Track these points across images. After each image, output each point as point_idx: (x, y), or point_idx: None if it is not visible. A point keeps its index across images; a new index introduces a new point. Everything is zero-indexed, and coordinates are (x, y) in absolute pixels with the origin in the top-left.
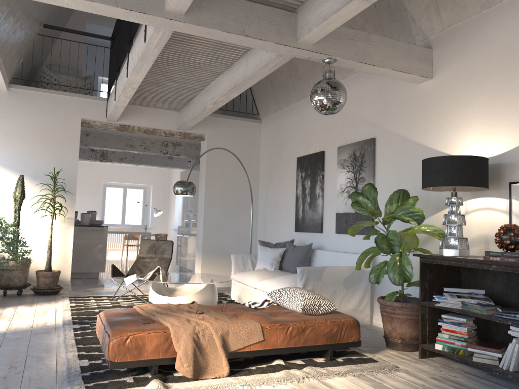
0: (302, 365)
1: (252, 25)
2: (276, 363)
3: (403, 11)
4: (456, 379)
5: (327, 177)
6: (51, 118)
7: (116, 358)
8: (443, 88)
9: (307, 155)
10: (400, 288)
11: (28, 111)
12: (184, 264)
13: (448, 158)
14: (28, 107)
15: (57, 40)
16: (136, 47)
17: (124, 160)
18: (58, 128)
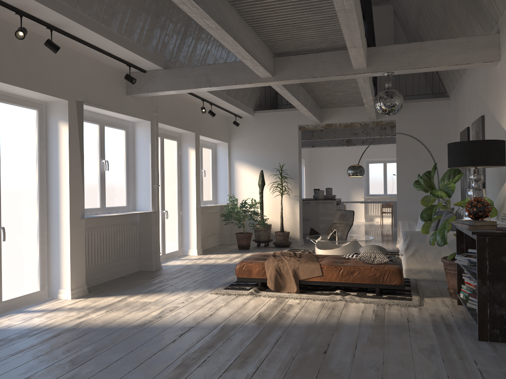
0: (347, 294)
1: (318, 69)
2: (336, 292)
3: (479, 1)
4: (449, 317)
5: None
6: (279, 129)
7: (239, 275)
8: (503, 70)
9: (462, 131)
10: None
11: (265, 127)
12: None
13: (453, 144)
14: (265, 124)
15: None
16: None
17: (365, 142)
18: (283, 135)
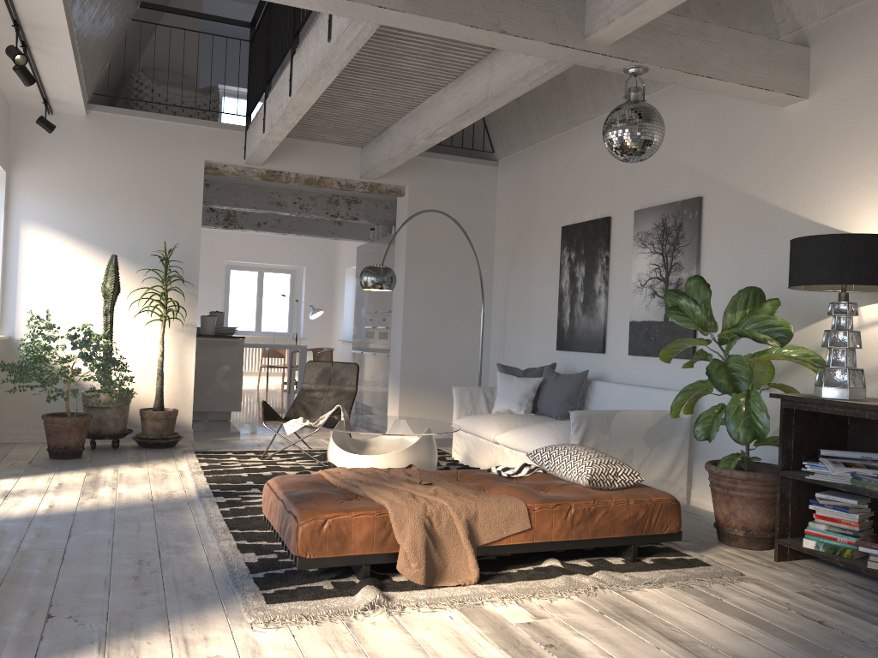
0: (591, 569)
1: (511, 14)
2: (549, 565)
3: None
4: (839, 596)
5: (614, 260)
6: (157, 161)
7: (309, 552)
8: (826, 116)
9: (580, 224)
10: (740, 448)
11: (120, 149)
12: (365, 399)
13: (837, 238)
14: (119, 142)
15: (157, 27)
16: (308, 47)
17: (263, 226)
18: (167, 178)
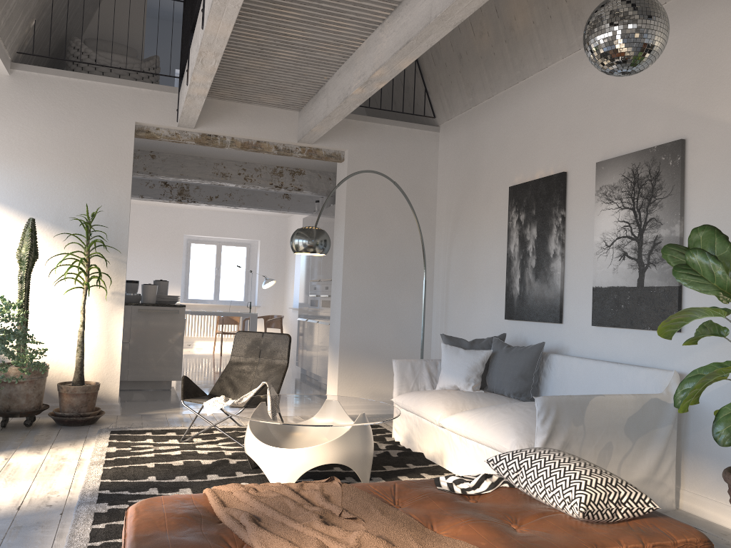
0: None
1: None
2: None
3: None
4: None
5: (572, 220)
6: (85, 122)
7: None
8: None
9: (530, 182)
10: None
11: (45, 110)
12: (309, 366)
13: None
14: (44, 102)
15: (102, 0)
16: None
17: (215, 200)
18: (95, 140)
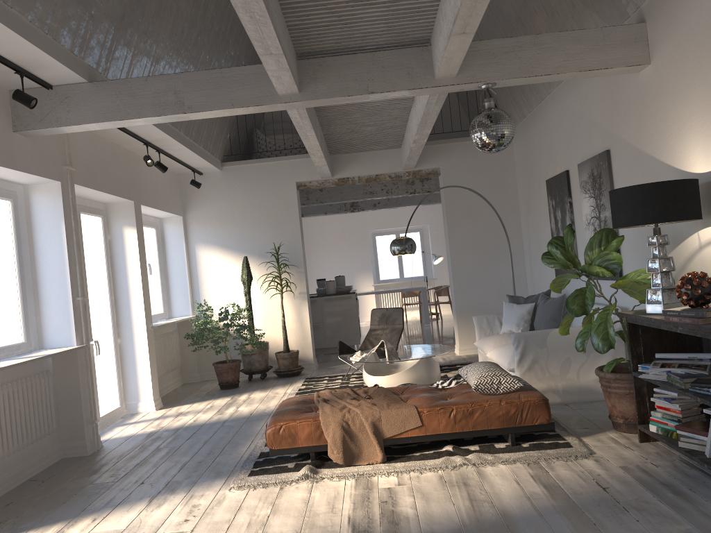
0: (469, 452)
1: (376, 79)
2: (445, 449)
3: None
4: (654, 469)
5: (574, 204)
6: (266, 189)
7: (273, 445)
8: (661, 77)
9: (553, 177)
10: None
11: (243, 187)
12: None
13: (627, 190)
14: (242, 182)
15: None
16: None
17: (378, 205)
18: (274, 199)
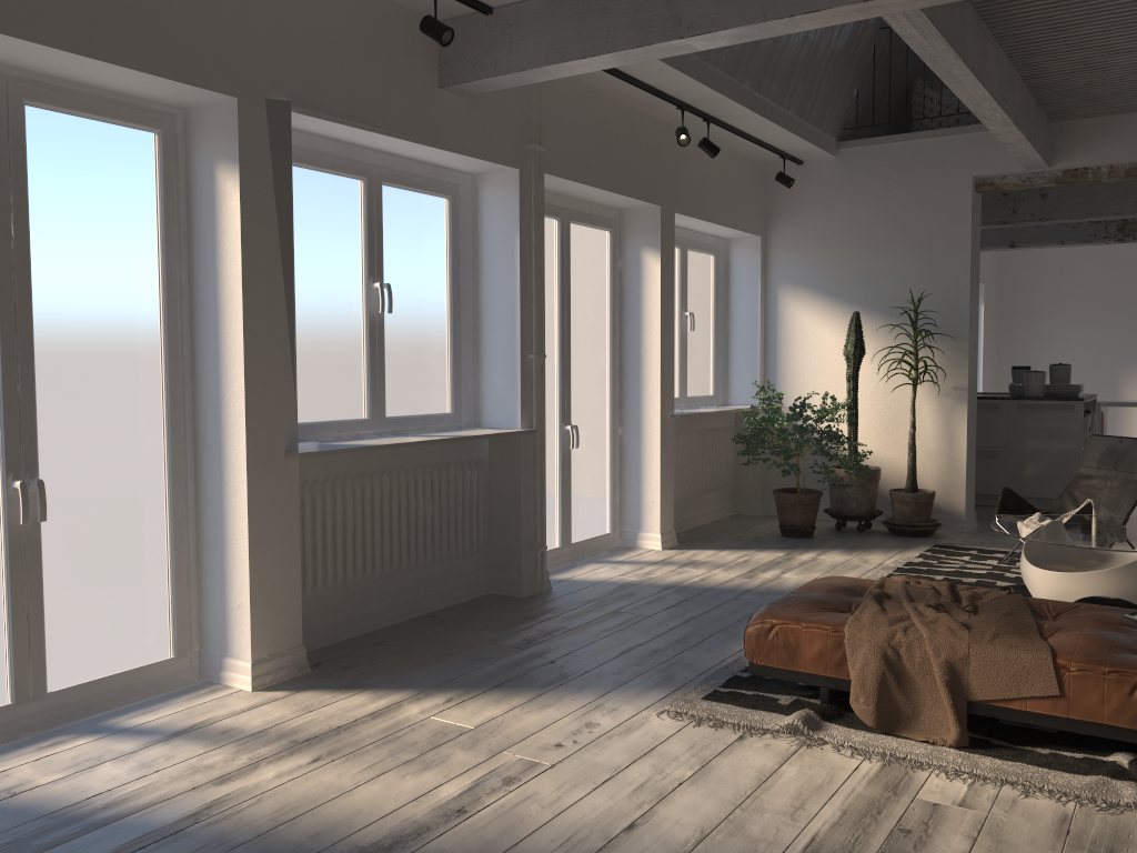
0: None
1: None
2: (1113, 760)
3: None
4: None
5: None
6: (914, 191)
7: (755, 657)
8: None
9: None
10: None
11: (871, 186)
12: None
13: None
14: (870, 178)
15: None
16: None
17: None
18: (926, 209)
